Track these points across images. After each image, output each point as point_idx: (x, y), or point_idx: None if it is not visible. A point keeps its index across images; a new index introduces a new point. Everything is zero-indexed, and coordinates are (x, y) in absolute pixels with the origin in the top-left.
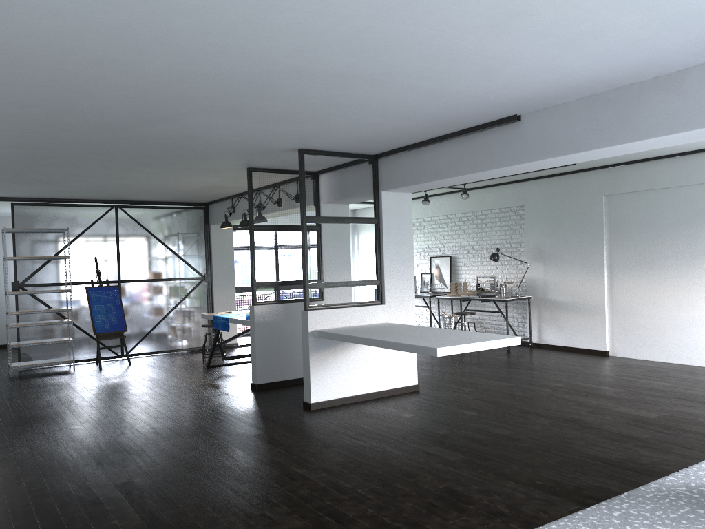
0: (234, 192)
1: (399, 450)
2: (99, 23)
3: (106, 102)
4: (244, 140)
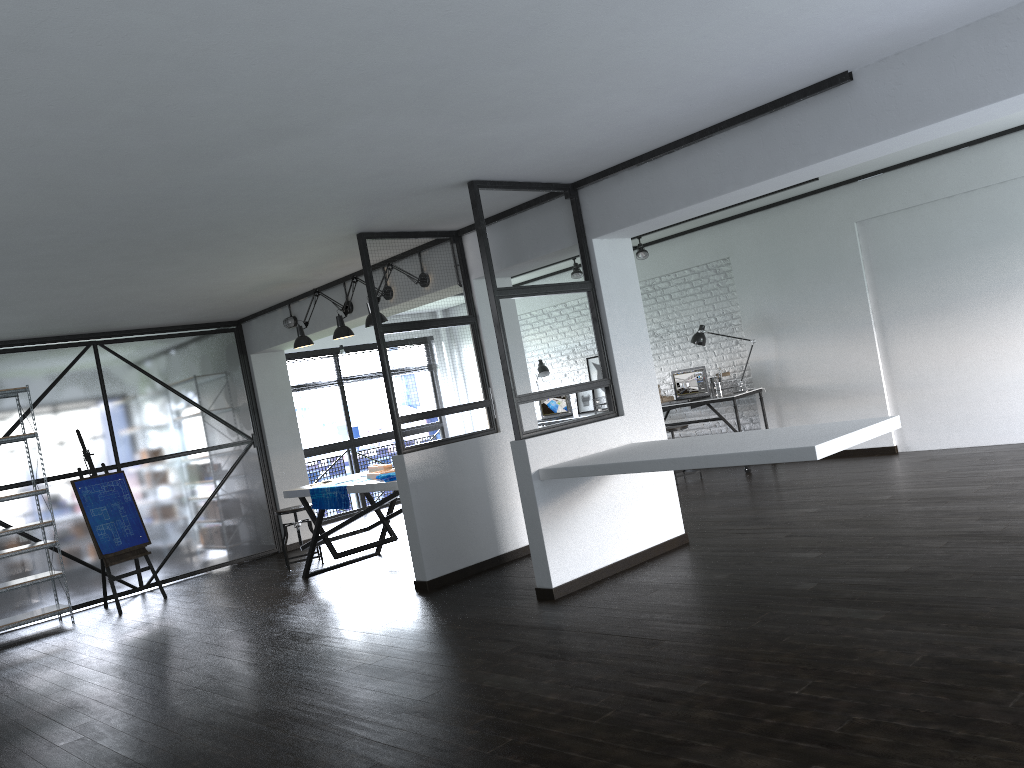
0: (297, 292)
1: (775, 623)
2: None
3: (226, 94)
4: (397, 170)
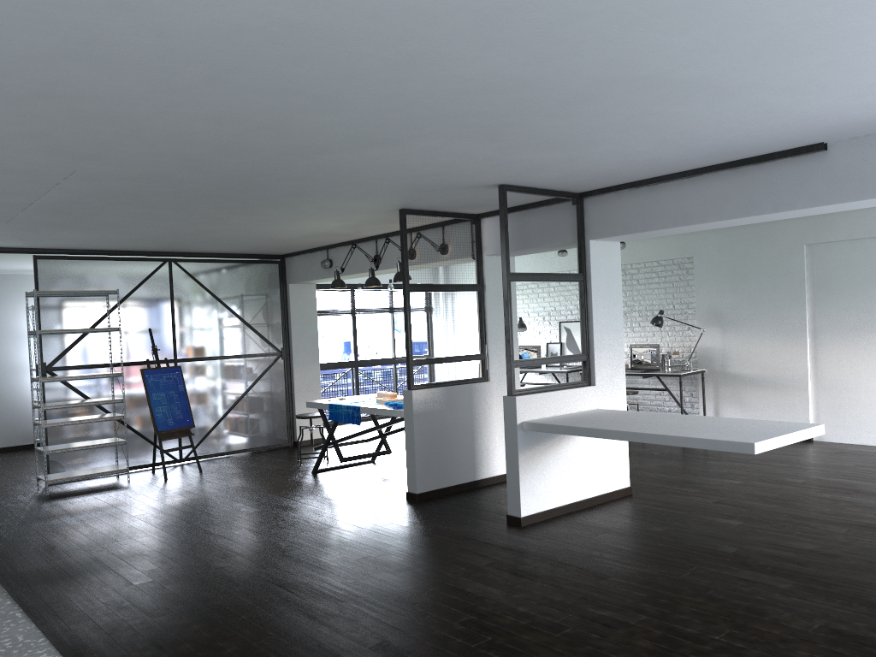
0: (336, 241)
1: (701, 577)
2: (496, 0)
3: (342, 117)
4: (448, 173)
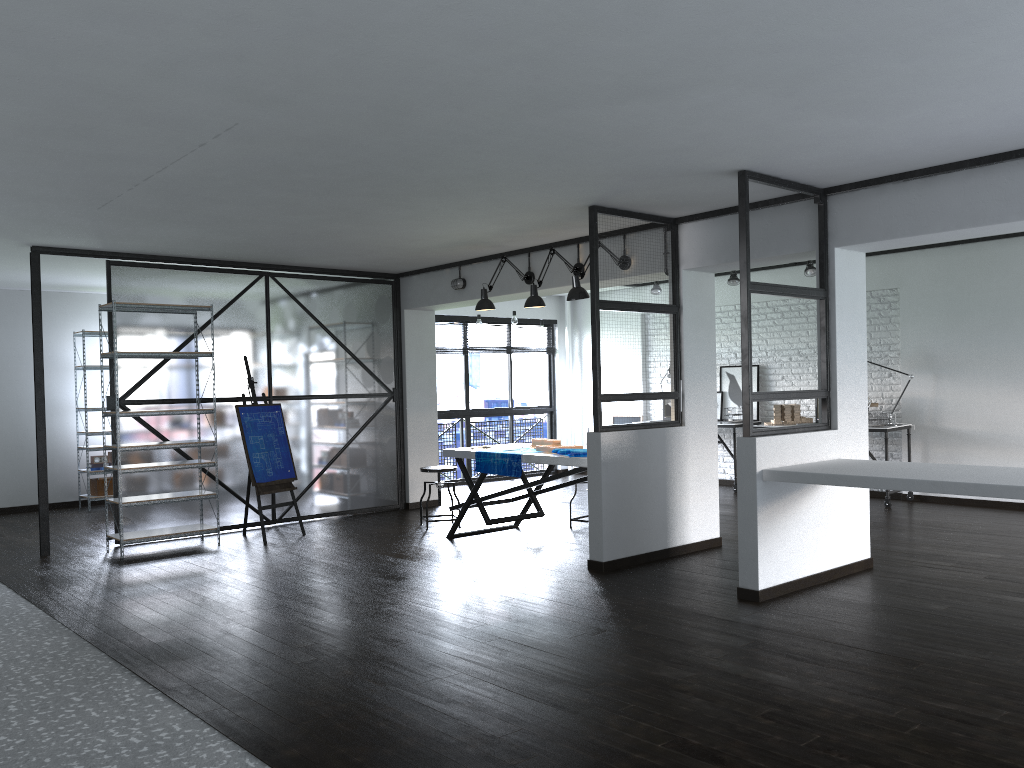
0: (476, 255)
1: None
2: None
3: (637, 44)
4: (693, 147)
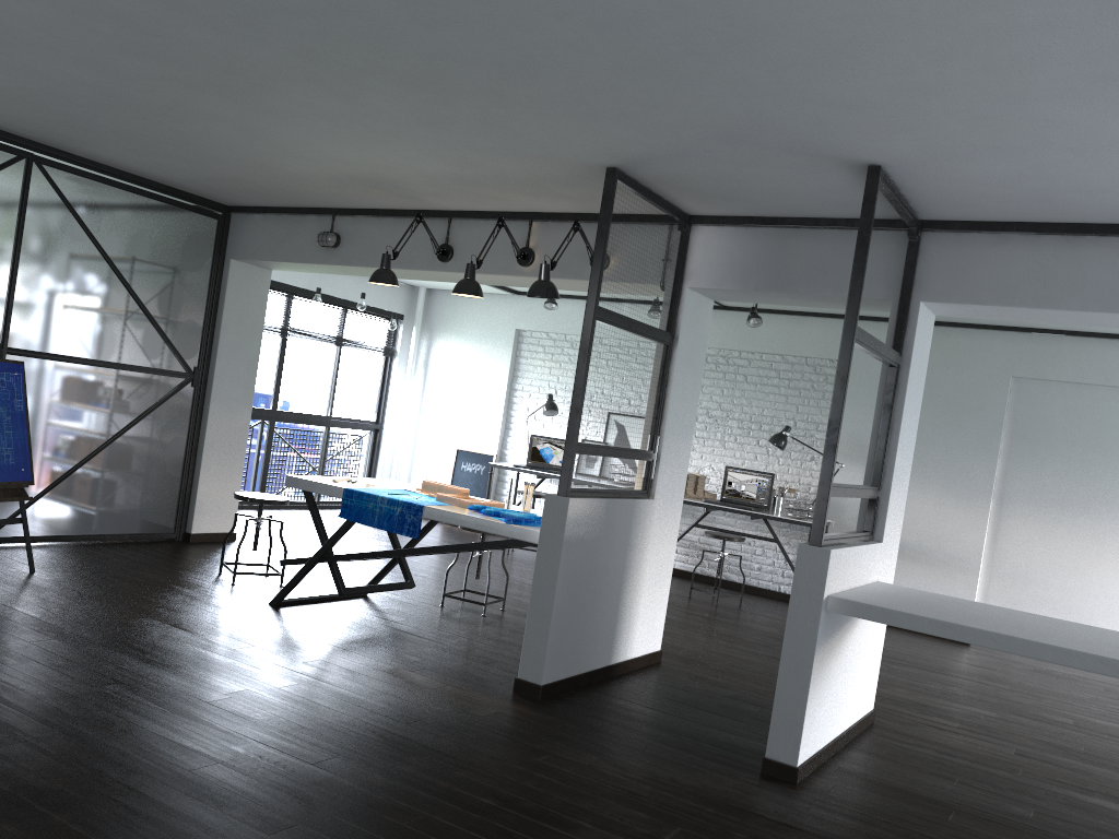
0: (368, 204)
1: None
2: None
3: None
4: (872, 107)
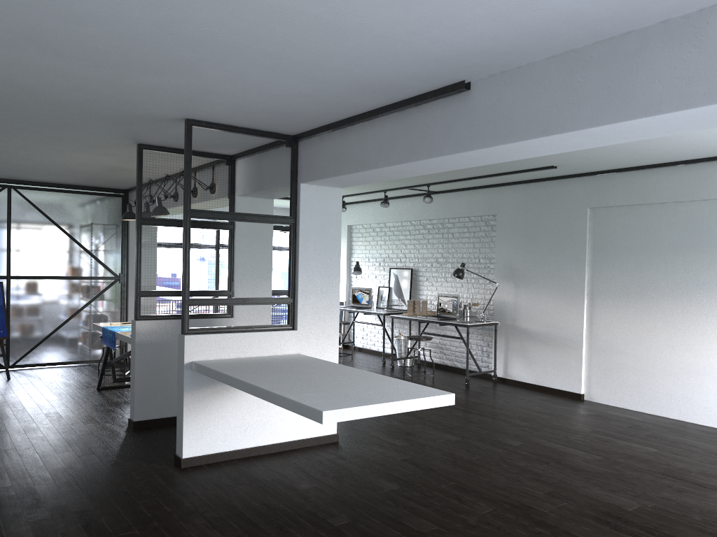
0: None
1: None
2: None
3: None
4: (98, 99)
